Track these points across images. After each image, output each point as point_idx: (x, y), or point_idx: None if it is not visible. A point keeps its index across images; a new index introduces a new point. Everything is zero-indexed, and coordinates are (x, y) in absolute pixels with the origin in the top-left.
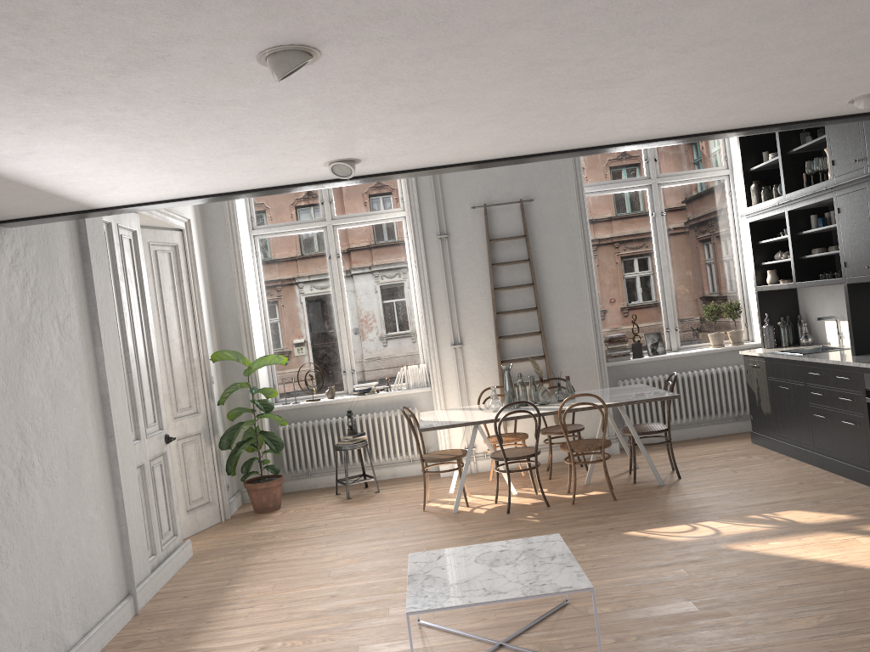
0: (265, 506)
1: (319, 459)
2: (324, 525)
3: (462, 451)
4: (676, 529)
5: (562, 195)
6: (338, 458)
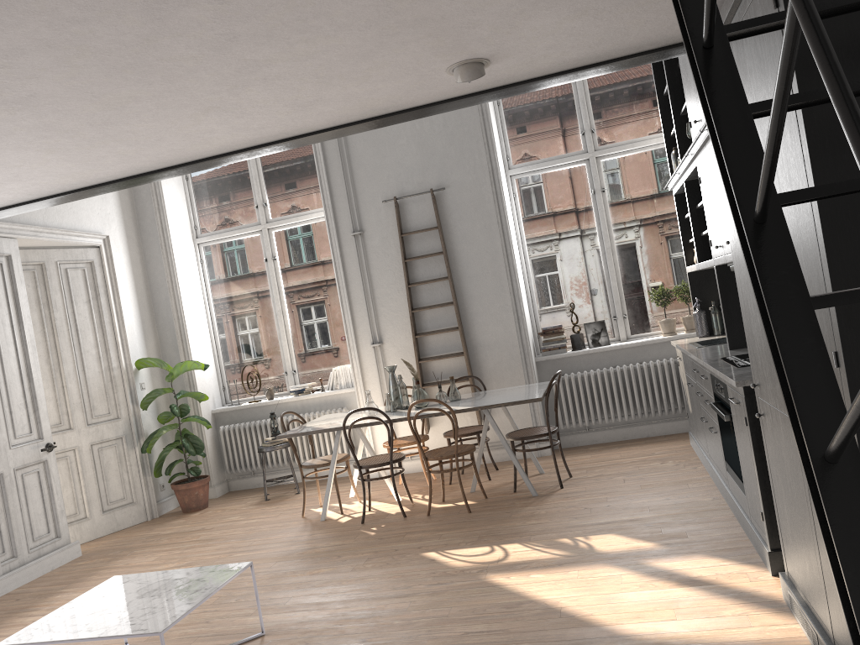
0: (188, 506)
1: (256, 459)
2: (211, 528)
3: (344, 456)
4: (474, 551)
5: (476, 181)
6: (273, 459)
